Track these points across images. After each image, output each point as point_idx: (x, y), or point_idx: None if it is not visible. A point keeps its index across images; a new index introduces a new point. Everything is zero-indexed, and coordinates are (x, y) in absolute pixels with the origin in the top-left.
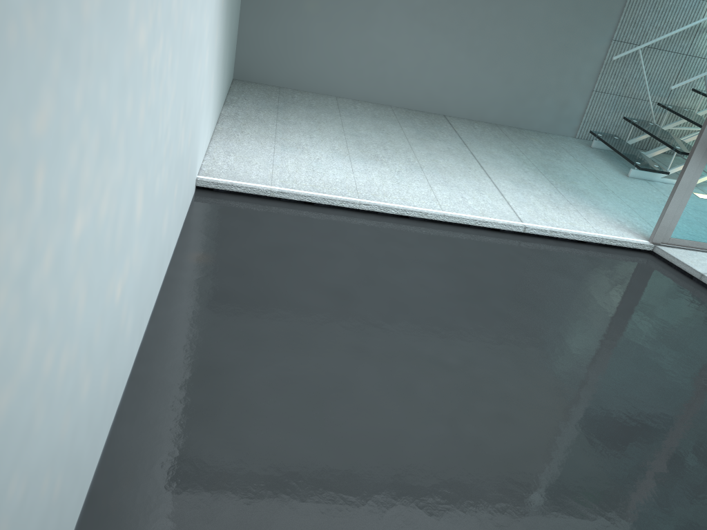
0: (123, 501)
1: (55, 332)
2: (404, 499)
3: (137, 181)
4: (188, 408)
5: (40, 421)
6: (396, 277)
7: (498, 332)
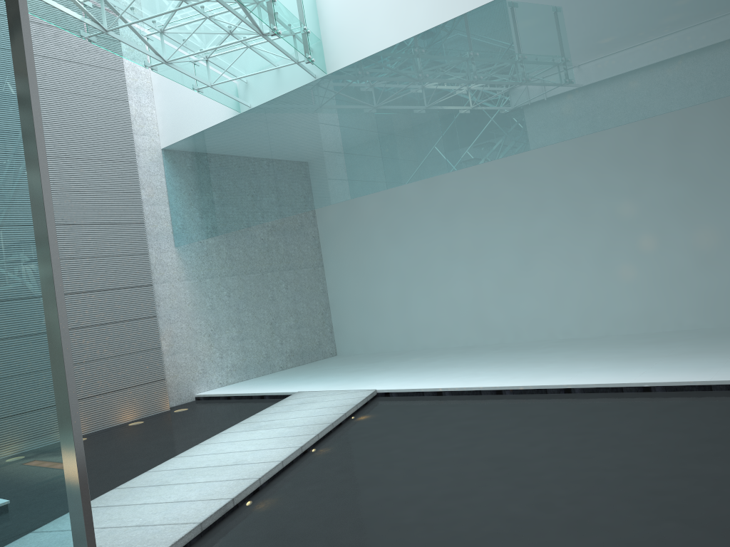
0: None
1: None
2: None
3: None
4: None
5: None
6: None
7: (574, 542)
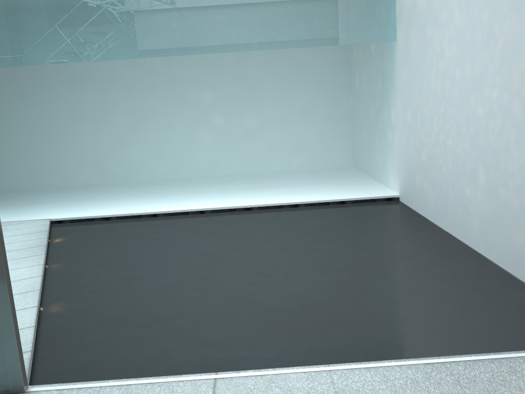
0: (439, 234)
1: (442, 157)
2: (354, 242)
3: (479, 165)
4: (443, 247)
5: (438, 170)
6: (372, 307)
7: (298, 288)
